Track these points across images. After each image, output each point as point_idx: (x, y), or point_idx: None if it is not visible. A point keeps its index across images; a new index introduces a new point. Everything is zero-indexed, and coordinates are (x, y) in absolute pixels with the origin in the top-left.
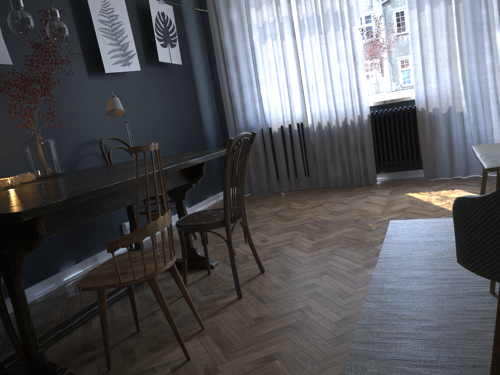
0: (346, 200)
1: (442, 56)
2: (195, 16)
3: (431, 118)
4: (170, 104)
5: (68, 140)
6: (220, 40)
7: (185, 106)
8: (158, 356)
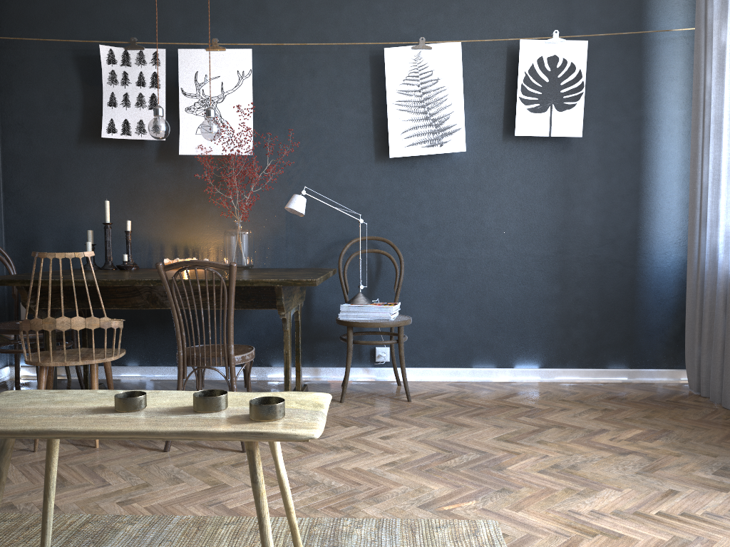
0: (675, 472)
1: None
2: (690, 41)
3: None
4: (545, 200)
5: (321, 234)
6: (704, 85)
7: (591, 204)
8: None
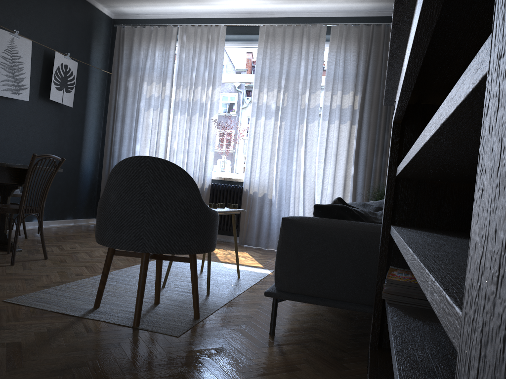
0: None
1: (265, 155)
2: (101, 75)
3: (251, 198)
4: (52, 134)
5: None
6: (115, 99)
7: (67, 140)
8: None
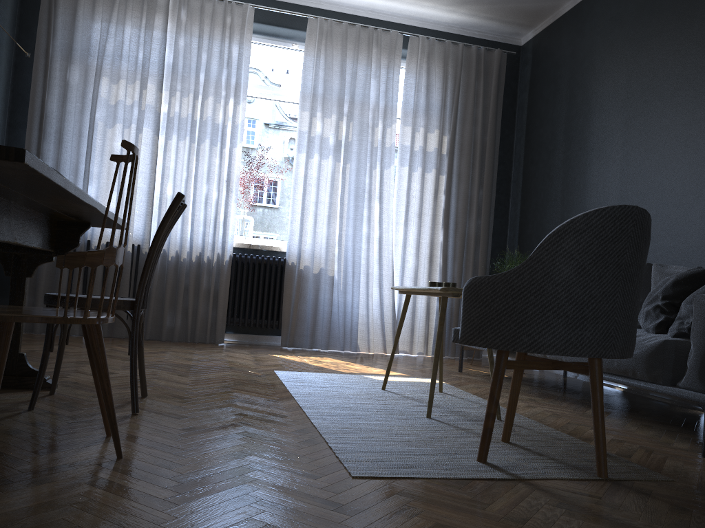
0: (198, 352)
1: (323, 211)
2: (7, 53)
3: (302, 276)
4: None
5: None
6: (43, 100)
7: None
8: (61, 456)
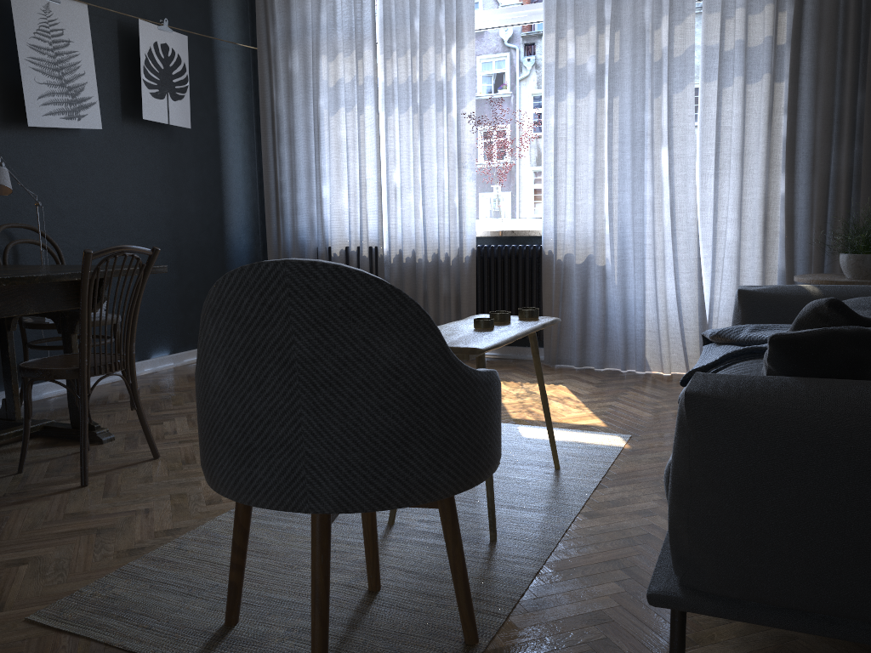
0: None
1: (583, 175)
2: (240, 55)
3: (560, 269)
4: (160, 187)
5: None
6: (272, 99)
7: (192, 193)
8: None
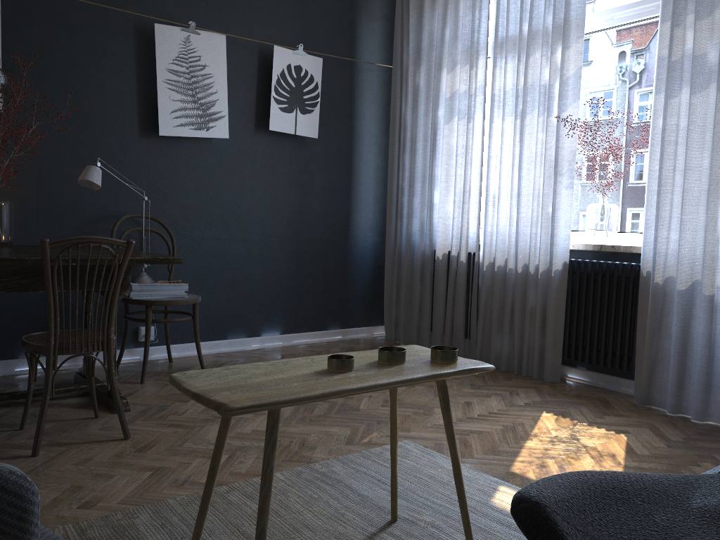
0: (453, 392)
1: (694, 184)
2: (382, 75)
3: (658, 294)
4: (286, 188)
5: (79, 209)
6: (400, 111)
7: (318, 195)
8: None
